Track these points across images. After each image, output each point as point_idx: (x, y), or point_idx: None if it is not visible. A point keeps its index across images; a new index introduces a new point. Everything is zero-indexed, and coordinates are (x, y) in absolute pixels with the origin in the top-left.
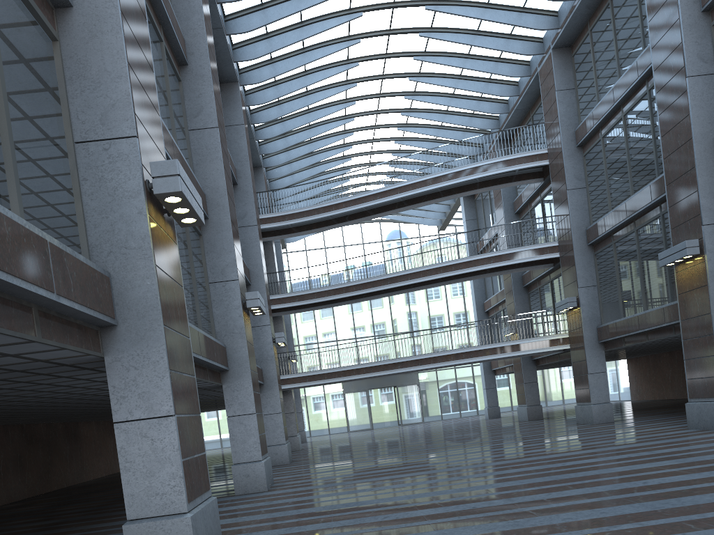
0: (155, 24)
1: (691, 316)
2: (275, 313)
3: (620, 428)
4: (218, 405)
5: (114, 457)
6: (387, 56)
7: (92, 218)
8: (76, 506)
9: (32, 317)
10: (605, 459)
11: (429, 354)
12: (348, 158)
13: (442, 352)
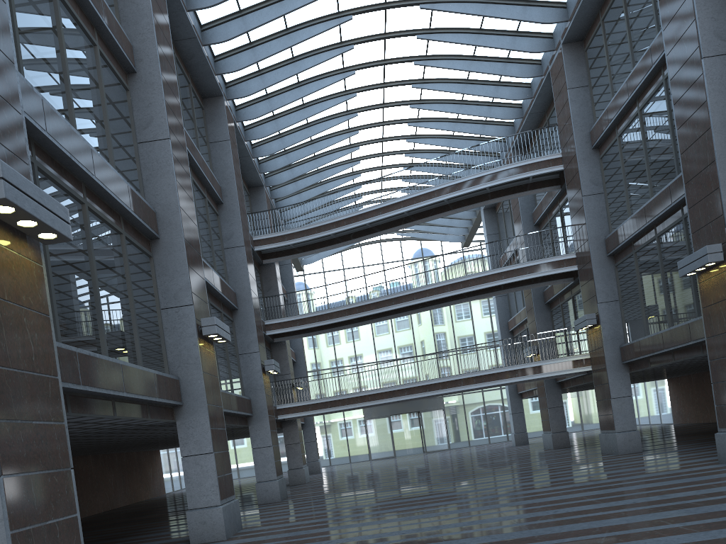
0: (83, 26)
1: (717, 333)
2: (278, 339)
3: (644, 460)
4: None
5: (115, 491)
6: (385, 63)
7: None
8: None
9: None
10: (606, 505)
11: (437, 379)
12: (358, 174)
13: (451, 377)
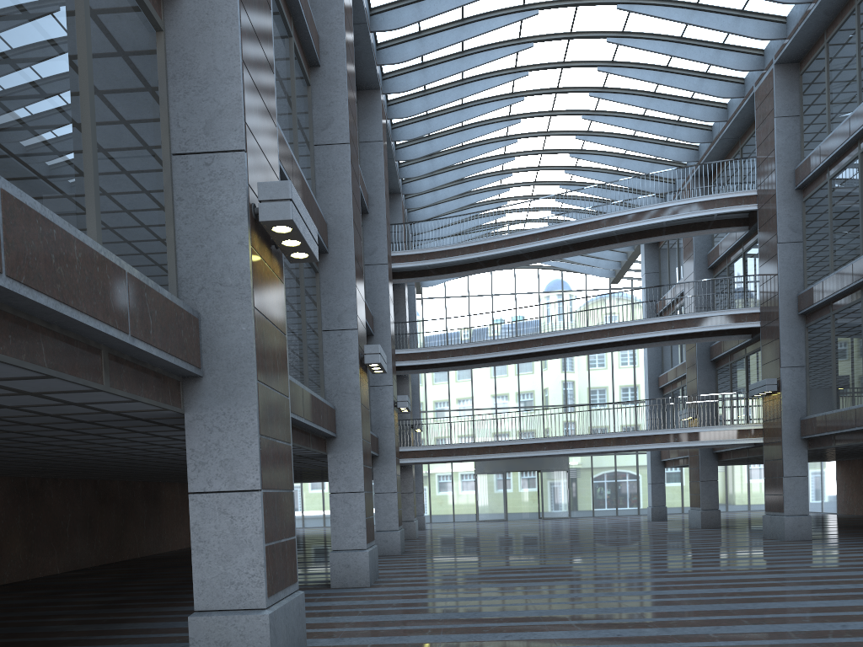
0: (285, 16)
1: None
2: (400, 371)
3: (818, 548)
4: (323, 476)
5: None
6: (564, 65)
7: (184, 246)
8: (146, 582)
9: (100, 361)
10: (795, 588)
11: (583, 435)
12: (506, 188)
13: (600, 435)
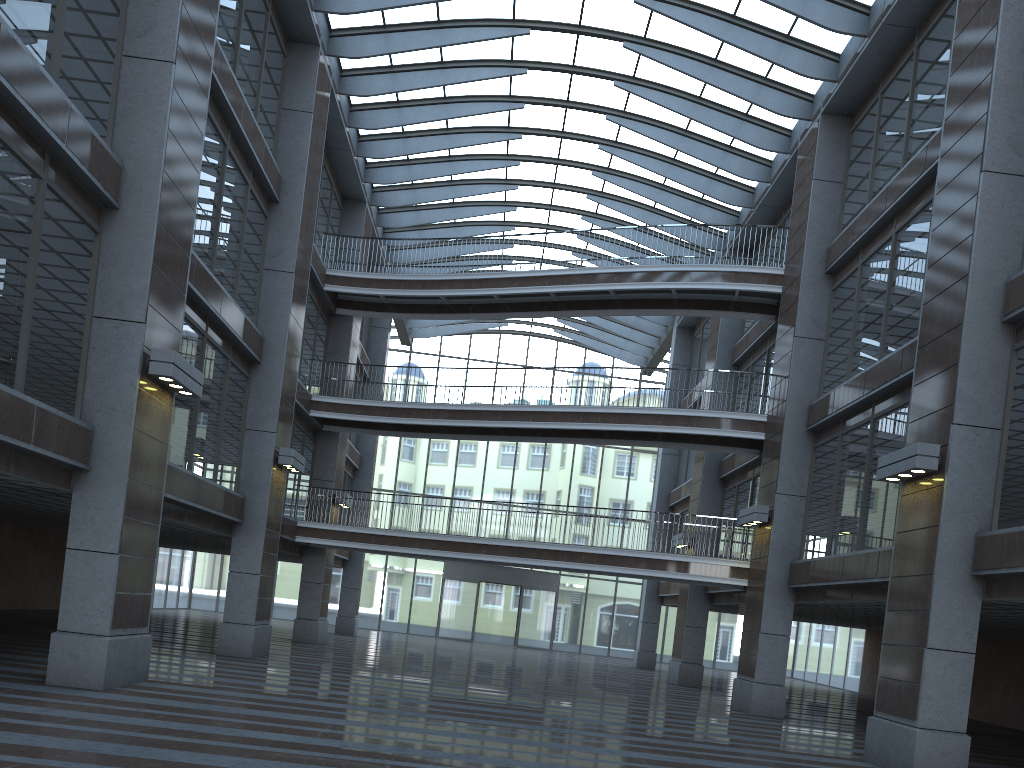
0: None
1: (906, 573)
2: (329, 427)
3: (774, 730)
4: (207, 545)
5: (37, 585)
6: (573, 70)
7: None
8: None
9: None
10: None
11: (532, 542)
12: (511, 226)
13: (552, 545)
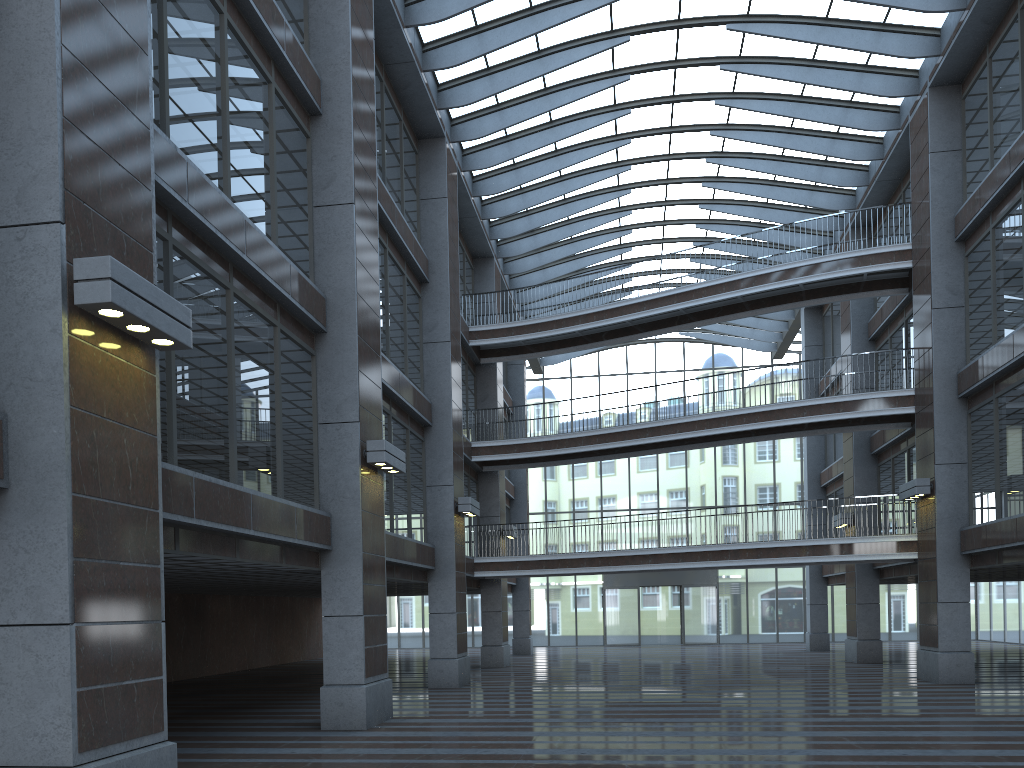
0: (256, 59)
1: None
2: (488, 467)
3: (967, 696)
4: (396, 591)
5: (256, 646)
6: (674, 100)
7: None
8: None
9: None
10: (864, 753)
11: (695, 546)
12: (628, 248)
13: (715, 546)
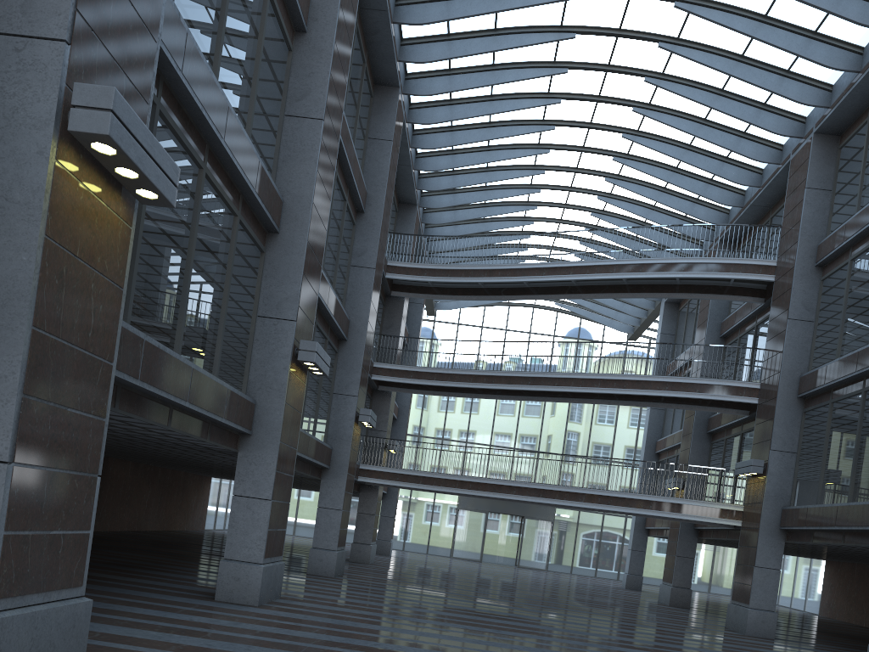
0: None
1: None
2: (383, 387)
3: (774, 650)
4: None
5: (147, 511)
6: (599, 100)
7: None
8: None
9: None
10: None
11: (556, 486)
12: (530, 221)
13: (573, 488)
